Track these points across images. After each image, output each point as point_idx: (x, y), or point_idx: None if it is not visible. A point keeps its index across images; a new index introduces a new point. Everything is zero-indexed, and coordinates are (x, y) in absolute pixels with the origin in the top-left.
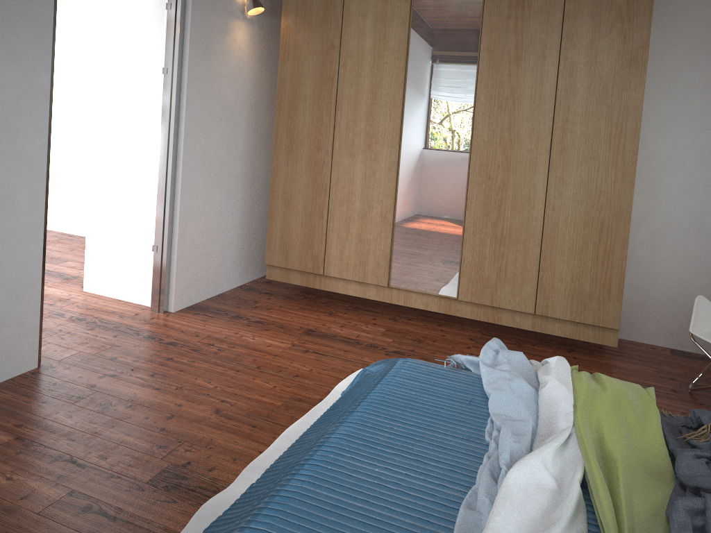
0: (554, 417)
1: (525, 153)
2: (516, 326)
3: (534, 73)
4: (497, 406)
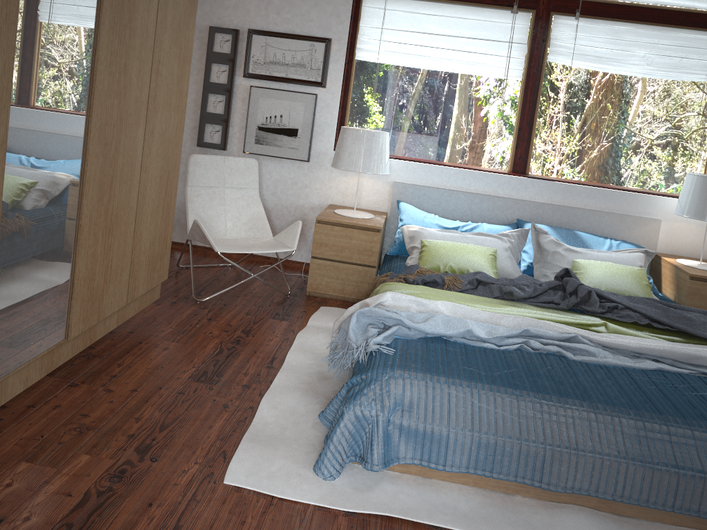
0: (467, 319)
1: (133, 104)
2: (106, 332)
3: None
4: (478, 332)
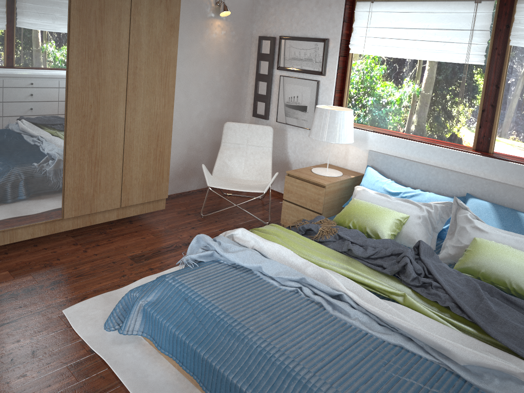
0: (285, 260)
1: (110, 93)
2: (106, 221)
3: (114, 31)
4: (269, 270)
